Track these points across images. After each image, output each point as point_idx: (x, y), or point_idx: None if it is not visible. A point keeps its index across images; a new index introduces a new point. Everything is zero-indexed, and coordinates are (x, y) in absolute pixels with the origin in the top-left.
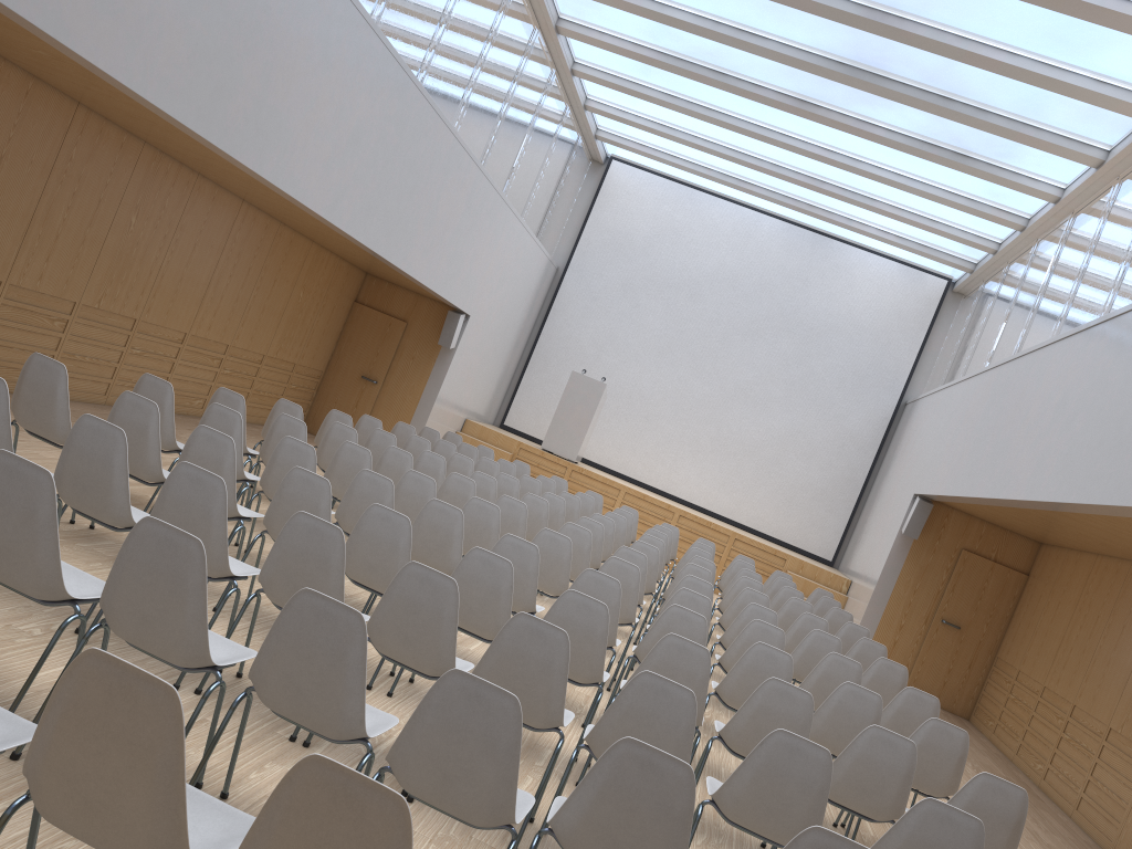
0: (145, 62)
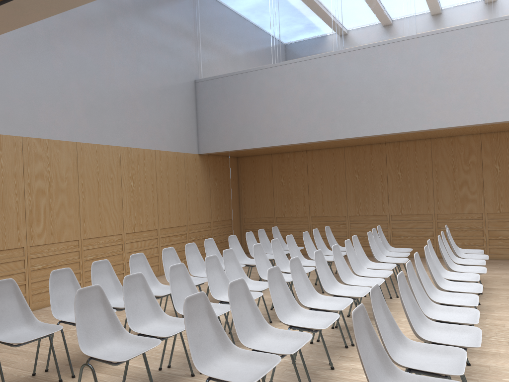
0: (489, 111)
